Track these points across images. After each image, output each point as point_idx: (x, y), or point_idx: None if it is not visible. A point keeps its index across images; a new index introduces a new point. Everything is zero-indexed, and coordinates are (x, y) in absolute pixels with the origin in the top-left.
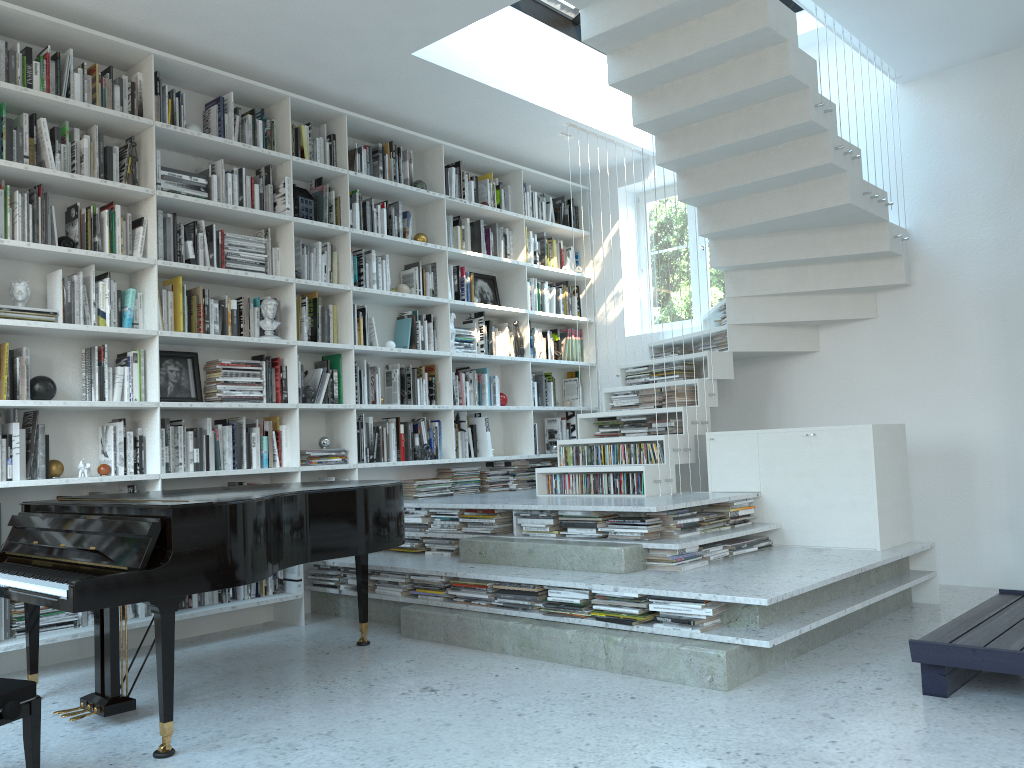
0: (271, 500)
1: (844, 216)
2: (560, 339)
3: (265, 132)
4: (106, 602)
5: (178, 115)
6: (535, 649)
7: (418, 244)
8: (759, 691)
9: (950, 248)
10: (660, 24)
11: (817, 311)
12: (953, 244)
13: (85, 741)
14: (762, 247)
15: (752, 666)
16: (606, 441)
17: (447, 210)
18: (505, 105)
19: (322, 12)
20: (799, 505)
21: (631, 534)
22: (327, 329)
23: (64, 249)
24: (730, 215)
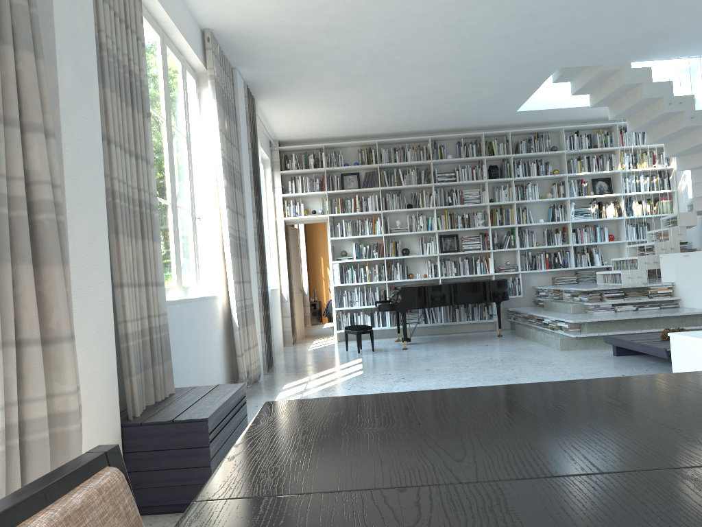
0: (436, 286)
1: None
2: (655, 202)
3: (477, 148)
4: (385, 310)
5: (443, 153)
6: (534, 338)
7: (549, 176)
8: (569, 351)
9: None
10: (594, 84)
11: None
12: None
13: (395, 346)
14: (700, 158)
15: (579, 345)
16: (623, 259)
17: (574, 154)
18: (578, 109)
19: (472, 113)
20: (685, 288)
21: (585, 299)
22: (507, 219)
23: (406, 209)
24: (673, 147)
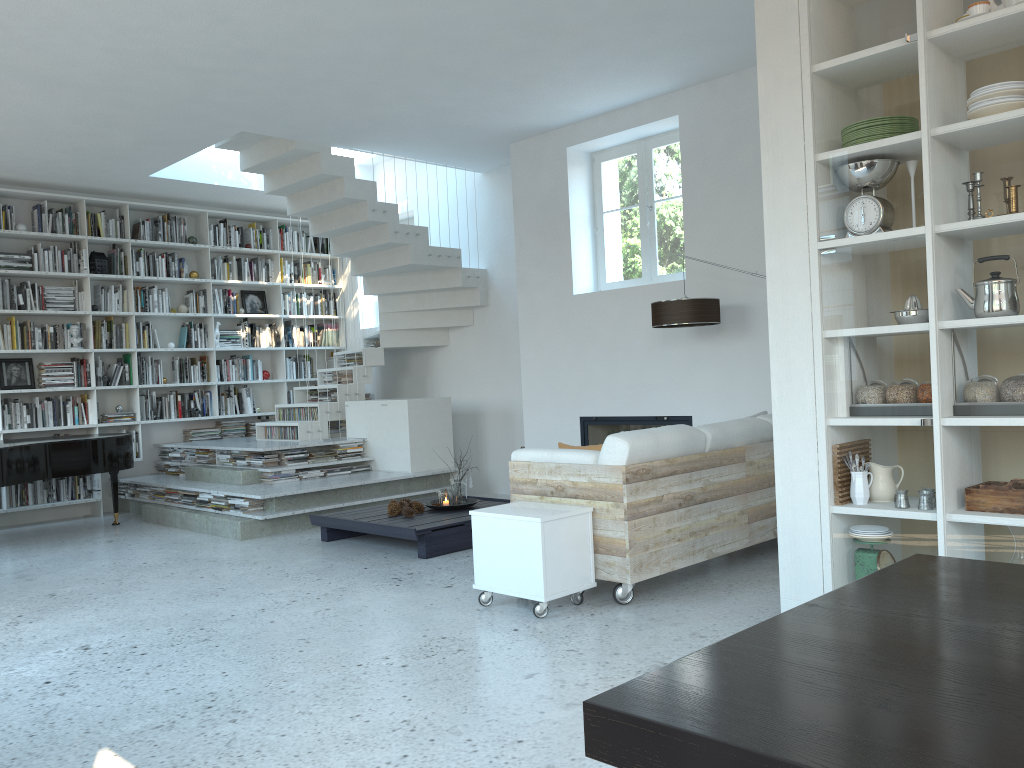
0: (18, 447)
1: (425, 267)
2: (319, 331)
3: (72, 221)
4: None
5: (10, 220)
6: (186, 524)
7: (187, 280)
8: (255, 540)
9: (505, 283)
10: (278, 164)
11: (436, 321)
12: (506, 280)
13: None
14: (392, 282)
15: (265, 530)
16: (295, 406)
17: (219, 251)
18: (235, 190)
19: (78, 165)
20: (381, 446)
21: (259, 463)
22: (119, 339)
23: None
24: (364, 264)
